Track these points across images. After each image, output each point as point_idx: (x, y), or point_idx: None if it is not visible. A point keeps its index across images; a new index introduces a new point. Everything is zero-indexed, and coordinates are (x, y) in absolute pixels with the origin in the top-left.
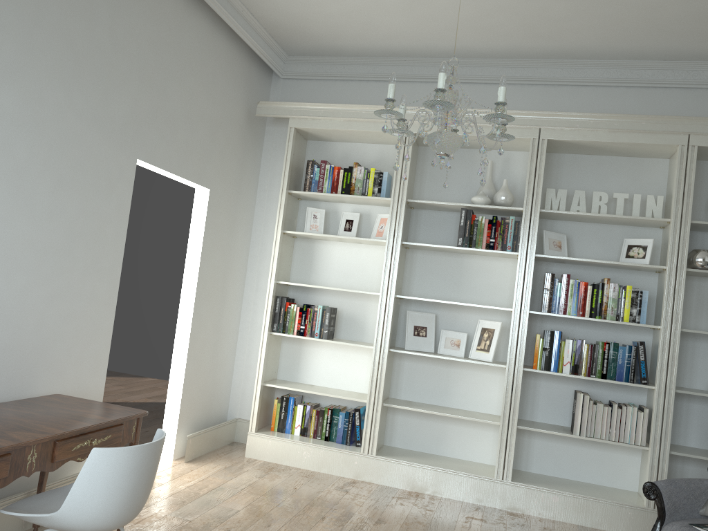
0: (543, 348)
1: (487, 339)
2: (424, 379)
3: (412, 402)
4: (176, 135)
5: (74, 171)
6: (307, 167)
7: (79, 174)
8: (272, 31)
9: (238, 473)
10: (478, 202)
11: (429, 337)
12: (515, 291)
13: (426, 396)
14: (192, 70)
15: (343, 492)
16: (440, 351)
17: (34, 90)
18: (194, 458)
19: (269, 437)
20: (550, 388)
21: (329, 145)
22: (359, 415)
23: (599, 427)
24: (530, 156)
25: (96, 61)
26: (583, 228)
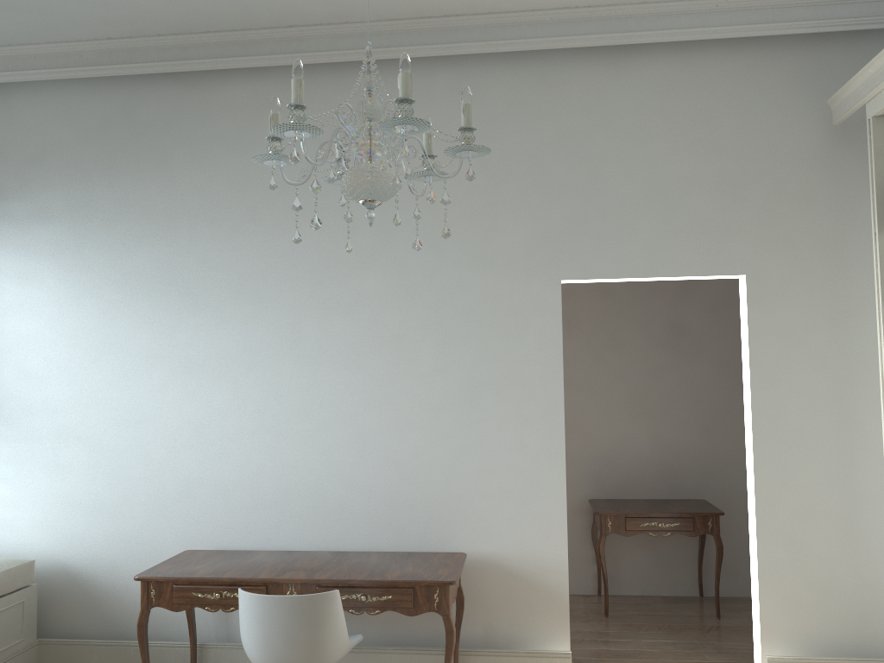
0: None
1: None
2: None
3: None
4: (634, 227)
5: (462, 321)
6: None
7: (470, 322)
8: None
9: None
10: None
11: None
12: None
13: None
14: (648, 134)
15: None
16: None
17: (397, 262)
18: None
19: None
20: None
21: None
22: None
23: None
24: None
25: (468, 204)
26: None
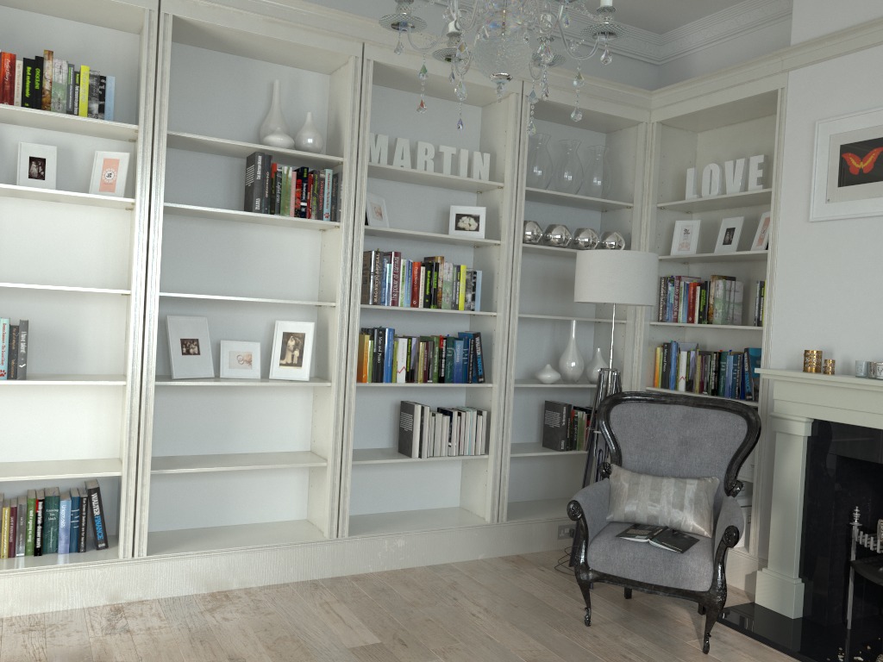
0: (373, 354)
1: (295, 348)
2: (192, 419)
3: (177, 457)
4: None
5: None
6: None
7: None
8: None
9: None
10: (278, 145)
11: (204, 353)
12: (342, 278)
13: (196, 444)
14: None
15: (125, 634)
16: (224, 374)
17: None
18: None
19: None
20: (364, 402)
21: None
22: (100, 498)
23: (439, 442)
24: (353, 83)
25: None
26: (395, 189)
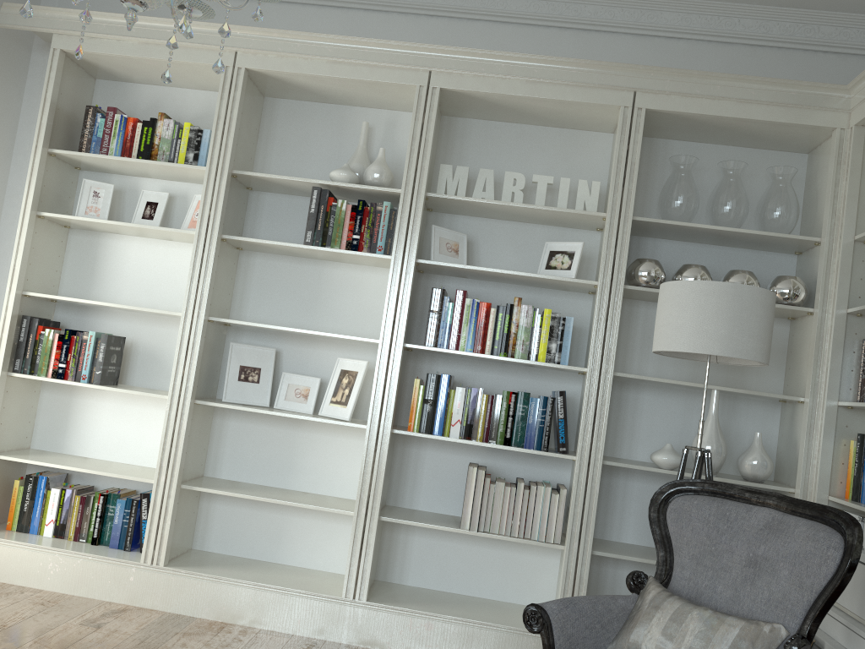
0: (423, 400)
1: (347, 386)
2: (258, 448)
3: (237, 482)
4: None
5: None
6: (85, 116)
7: None
8: None
9: None
10: (338, 180)
11: (264, 383)
12: (384, 313)
13: (259, 474)
14: None
15: (92, 629)
16: (278, 405)
17: None
18: None
19: None
20: (438, 460)
21: (130, 88)
22: (148, 504)
23: (498, 517)
24: (415, 112)
25: None
26: (494, 228)
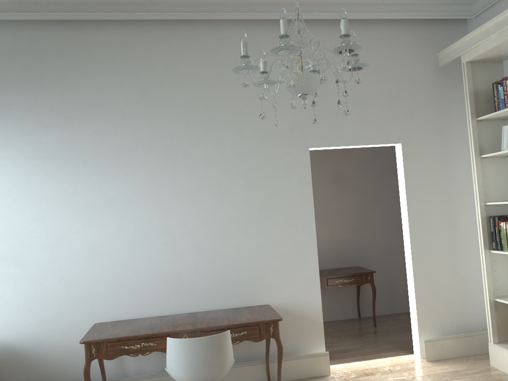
0: None
1: None
2: None
3: None
4: (345, 118)
5: (256, 172)
6: (493, 90)
7: (261, 173)
8: None
9: (456, 378)
10: None
11: None
12: None
13: None
14: None
15: None
16: None
17: (216, 140)
18: (440, 359)
19: (503, 349)
20: None
21: None
22: None
23: None
24: None
25: (256, 105)
26: None
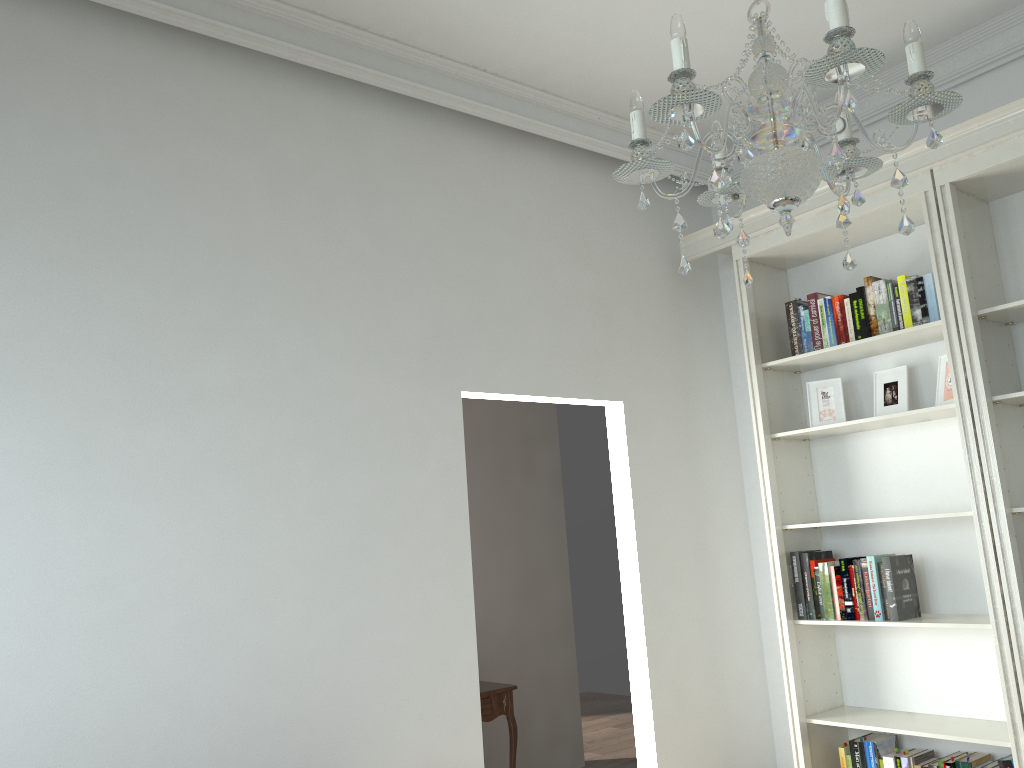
0: None
1: None
2: None
3: None
4: (529, 336)
5: (348, 437)
6: (787, 315)
7: (359, 439)
8: (665, 126)
9: None
10: None
11: None
12: None
13: None
14: (535, 235)
15: None
16: None
17: (257, 344)
18: None
19: None
20: None
21: (823, 264)
22: None
23: None
24: None
25: (352, 276)
26: None
